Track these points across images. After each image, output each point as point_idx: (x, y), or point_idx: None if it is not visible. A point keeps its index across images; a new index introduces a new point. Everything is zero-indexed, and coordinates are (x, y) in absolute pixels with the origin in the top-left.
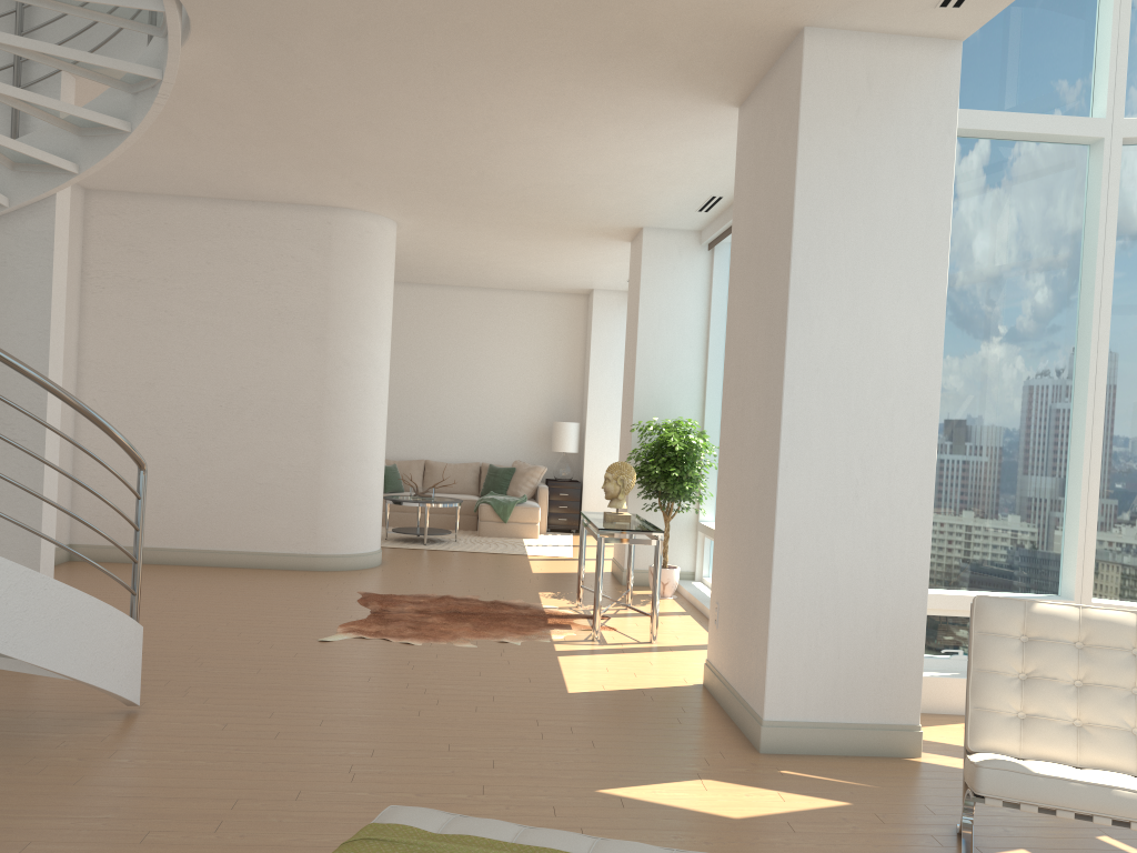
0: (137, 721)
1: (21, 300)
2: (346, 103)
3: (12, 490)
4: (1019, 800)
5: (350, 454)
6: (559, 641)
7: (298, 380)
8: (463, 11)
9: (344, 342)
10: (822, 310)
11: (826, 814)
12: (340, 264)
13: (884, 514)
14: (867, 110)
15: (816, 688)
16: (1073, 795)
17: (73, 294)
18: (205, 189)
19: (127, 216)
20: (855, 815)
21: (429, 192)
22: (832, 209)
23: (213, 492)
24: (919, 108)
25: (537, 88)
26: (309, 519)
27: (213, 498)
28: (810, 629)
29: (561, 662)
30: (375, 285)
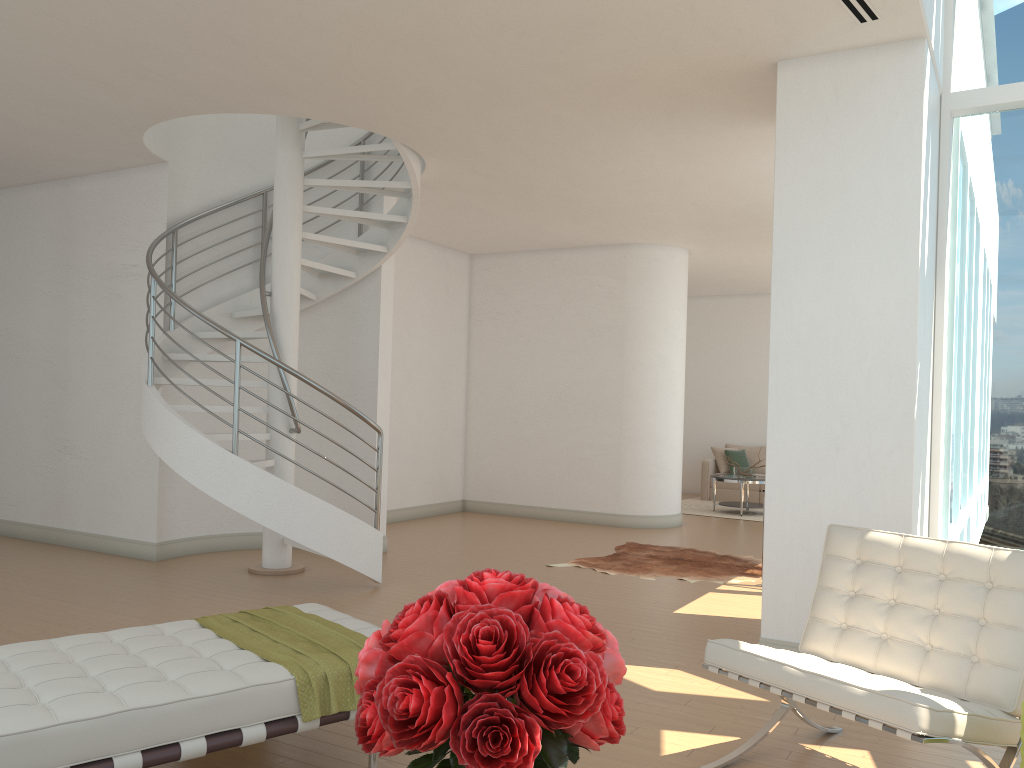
0: (372, 590)
1: (365, 334)
2: (548, 176)
3: (361, 452)
4: (726, 668)
5: (644, 436)
6: (730, 583)
7: (604, 379)
8: (543, 110)
9: (637, 347)
10: (800, 291)
11: (733, 702)
12: (633, 287)
13: (864, 465)
14: (835, 117)
15: (806, 614)
16: (757, 668)
17: (462, 327)
18: (535, 244)
19: (494, 269)
20: (757, 707)
21: (677, 224)
22: (806, 206)
23: (549, 464)
24: (885, 105)
25: (651, 142)
26: (613, 486)
27: (549, 468)
28: (798, 563)
29: (704, 595)
30: (663, 301)
